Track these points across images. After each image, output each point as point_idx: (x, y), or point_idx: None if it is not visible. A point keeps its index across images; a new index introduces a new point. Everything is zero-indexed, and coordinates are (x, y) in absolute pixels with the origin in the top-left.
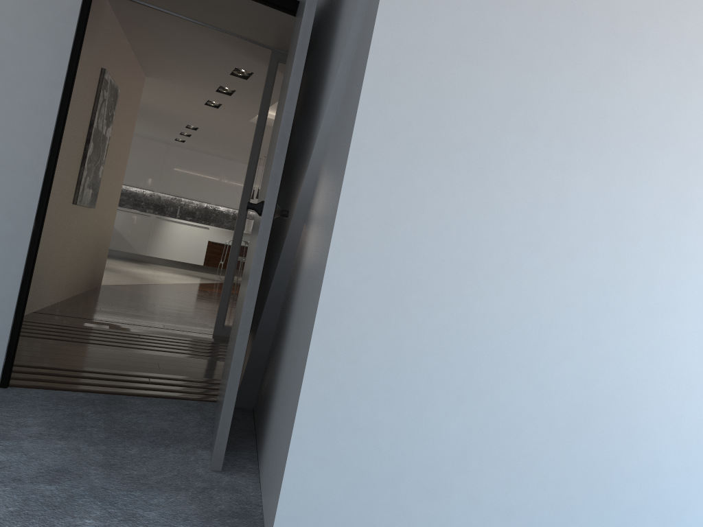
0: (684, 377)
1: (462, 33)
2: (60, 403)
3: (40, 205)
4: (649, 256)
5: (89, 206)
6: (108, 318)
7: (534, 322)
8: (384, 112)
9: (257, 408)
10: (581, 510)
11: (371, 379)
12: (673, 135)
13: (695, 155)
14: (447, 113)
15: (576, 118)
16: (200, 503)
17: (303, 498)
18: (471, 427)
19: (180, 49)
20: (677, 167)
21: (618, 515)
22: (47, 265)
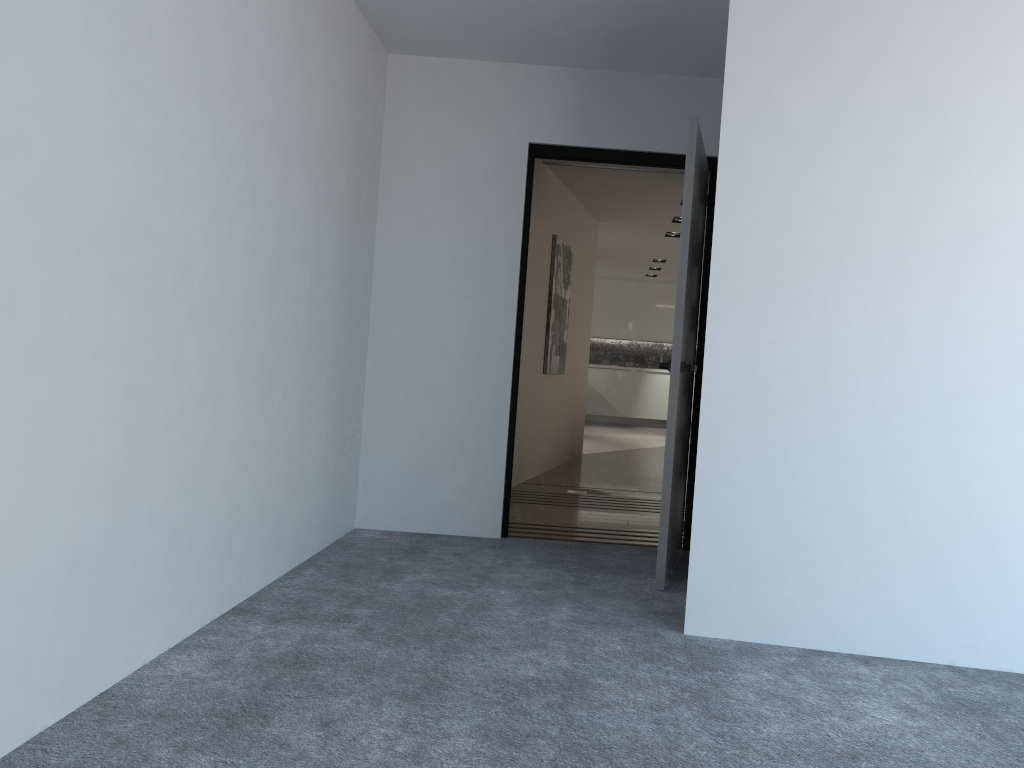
0: None
1: (788, 205)
2: (545, 547)
3: (513, 385)
4: (1012, 365)
5: (558, 373)
6: (586, 484)
7: (892, 439)
8: (730, 283)
9: None
10: (970, 612)
11: (747, 496)
12: (1023, 244)
13: None
14: (783, 273)
15: (909, 251)
16: (642, 606)
17: (705, 590)
18: (842, 534)
19: (624, 193)
20: None
21: (1015, 619)
22: (527, 437)
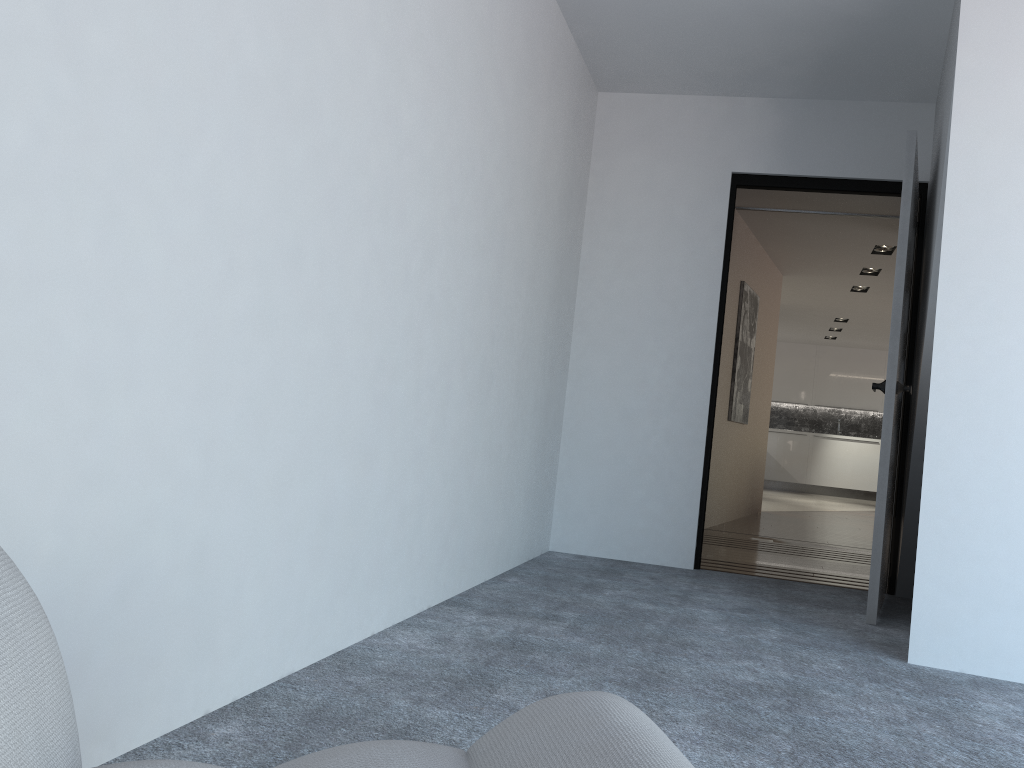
0: None
1: None
2: (740, 580)
3: (710, 413)
4: None
5: (742, 422)
6: (770, 534)
7: None
8: (961, 287)
9: None
10: None
11: (981, 514)
12: None
13: None
14: (1022, 275)
15: None
16: (855, 635)
17: (932, 616)
18: None
19: (813, 241)
20: None
21: None
22: (711, 482)
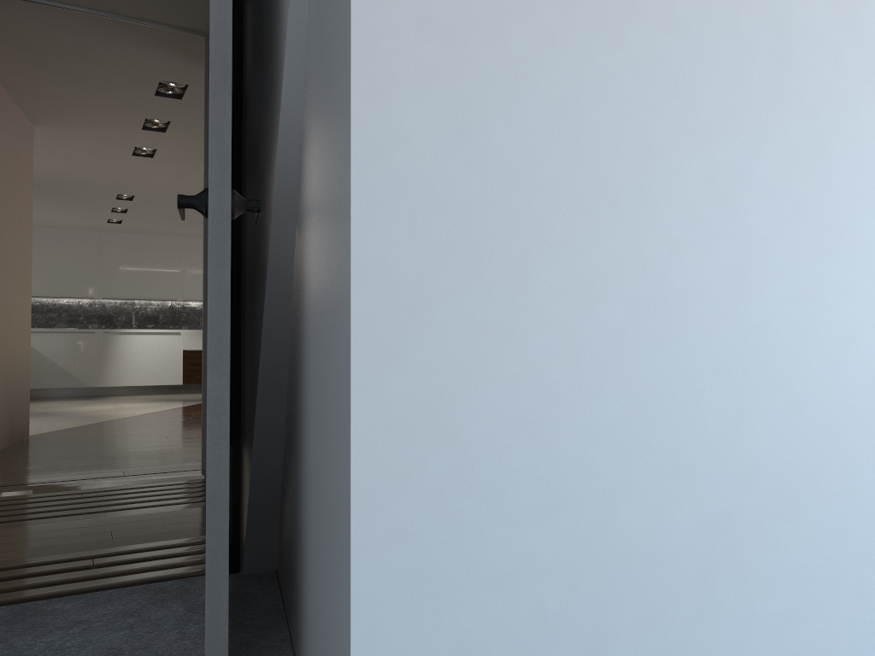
0: None
1: None
2: None
3: None
4: None
5: None
6: (32, 478)
7: (783, 291)
8: None
9: (281, 570)
10: None
11: (497, 468)
12: None
13: None
14: None
15: None
16: None
17: None
18: (711, 521)
19: (69, 65)
20: None
21: None
22: None
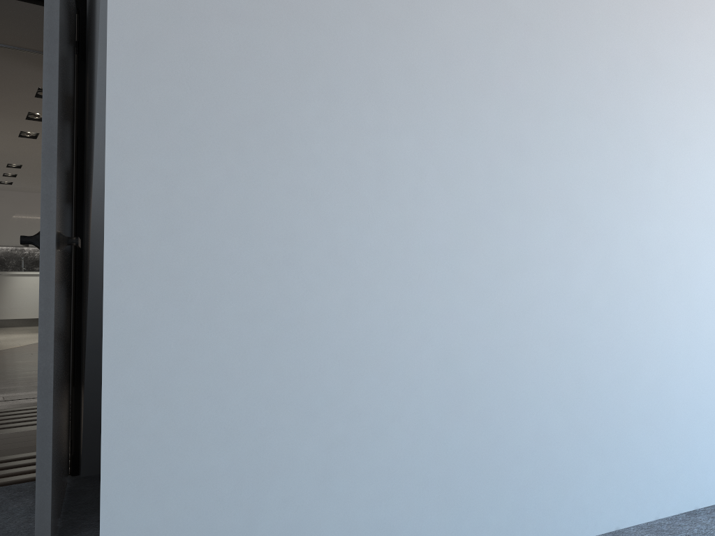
0: (554, 334)
1: None
2: None
3: None
4: (493, 213)
5: None
6: None
7: (380, 310)
8: (144, 95)
9: None
10: (473, 502)
11: (193, 419)
12: (495, 79)
13: (522, 97)
14: (226, 87)
15: (383, 74)
16: None
17: None
18: (329, 444)
19: None
20: (505, 113)
21: (514, 496)
22: None
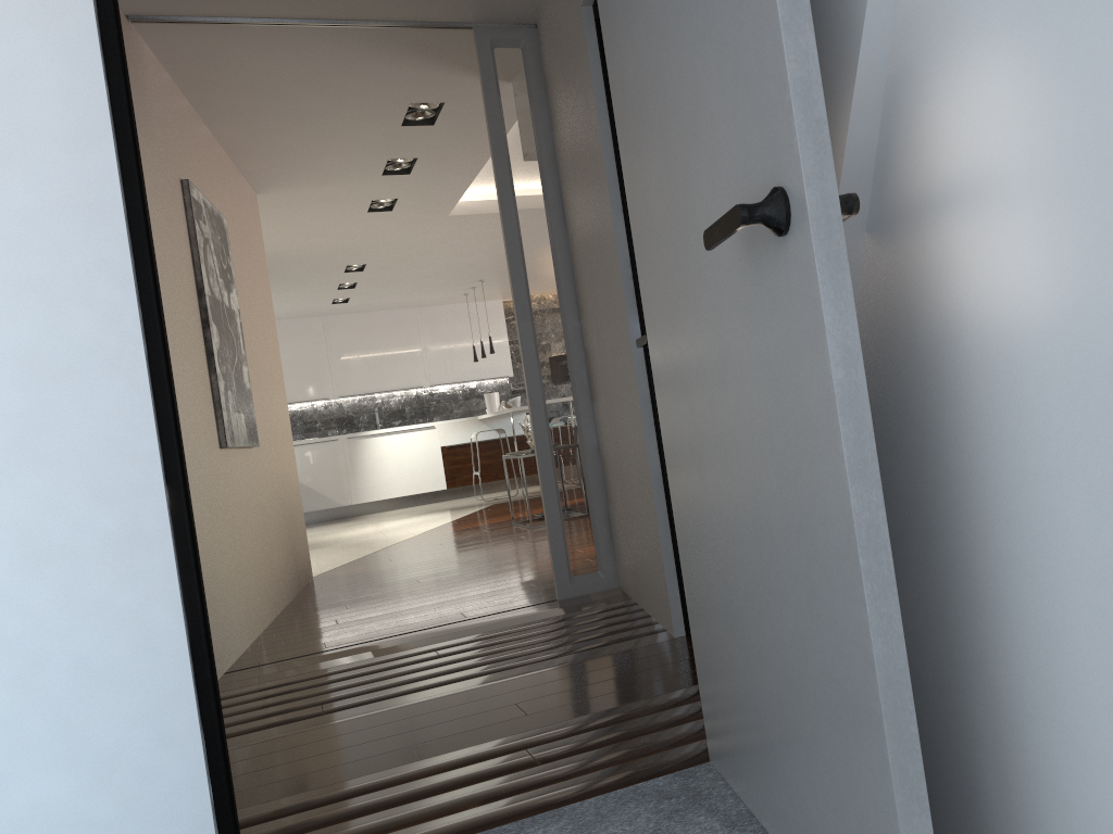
0: None
1: None
2: None
3: (165, 443)
4: None
5: (249, 445)
6: (359, 635)
7: None
8: None
9: None
10: None
11: None
12: None
13: None
14: None
15: None
16: None
17: None
18: None
19: (302, 104)
20: None
21: None
22: (217, 577)
